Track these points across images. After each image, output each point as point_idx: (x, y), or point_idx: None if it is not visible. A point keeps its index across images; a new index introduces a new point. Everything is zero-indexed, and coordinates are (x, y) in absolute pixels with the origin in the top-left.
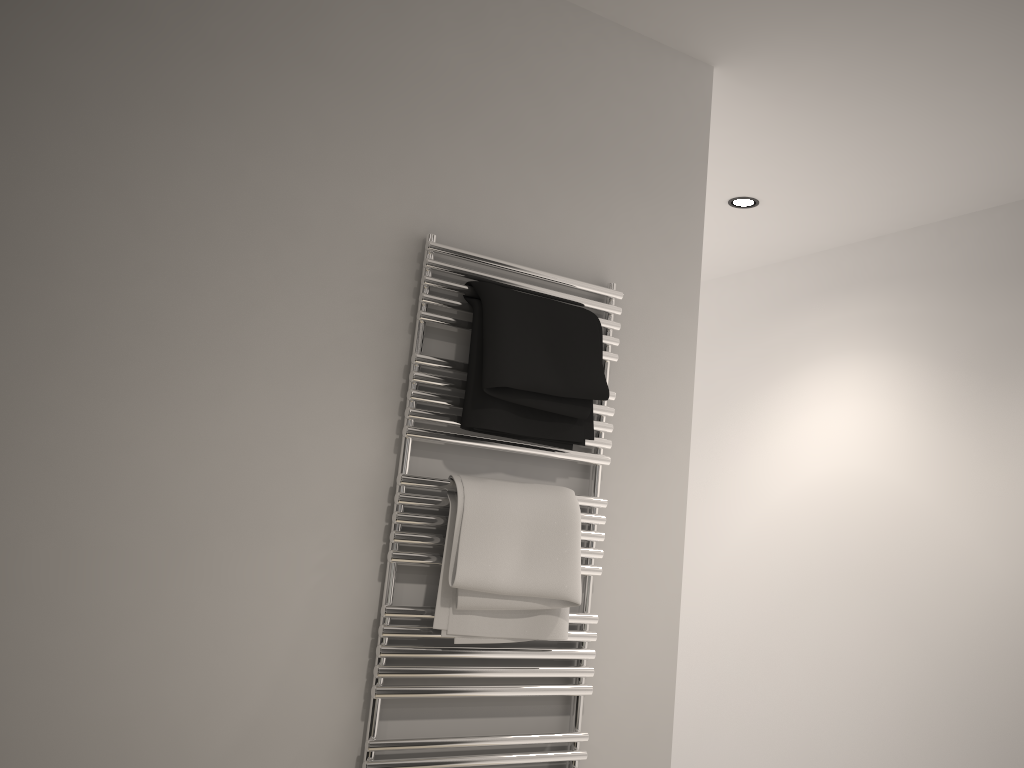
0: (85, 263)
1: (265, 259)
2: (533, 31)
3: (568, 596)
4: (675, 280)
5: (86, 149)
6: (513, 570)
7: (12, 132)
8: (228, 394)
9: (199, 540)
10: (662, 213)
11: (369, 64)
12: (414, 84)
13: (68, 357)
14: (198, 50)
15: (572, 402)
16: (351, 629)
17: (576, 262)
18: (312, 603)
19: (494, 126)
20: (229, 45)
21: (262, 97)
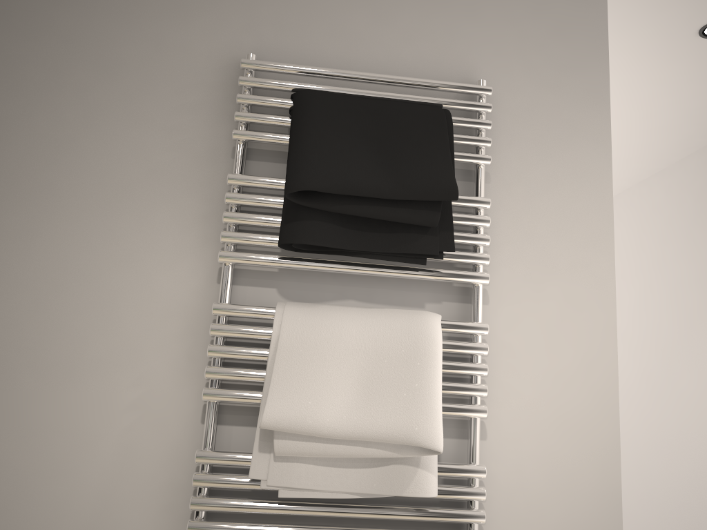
0: None
1: (74, 100)
2: None
3: (420, 441)
4: (573, 71)
5: None
6: (343, 408)
7: None
8: (34, 232)
9: (1, 379)
10: (547, 1)
11: None
12: None
13: None
14: None
15: (412, 206)
16: (169, 477)
17: (435, 66)
18: (123, 447)
19: None
20: None
21: None
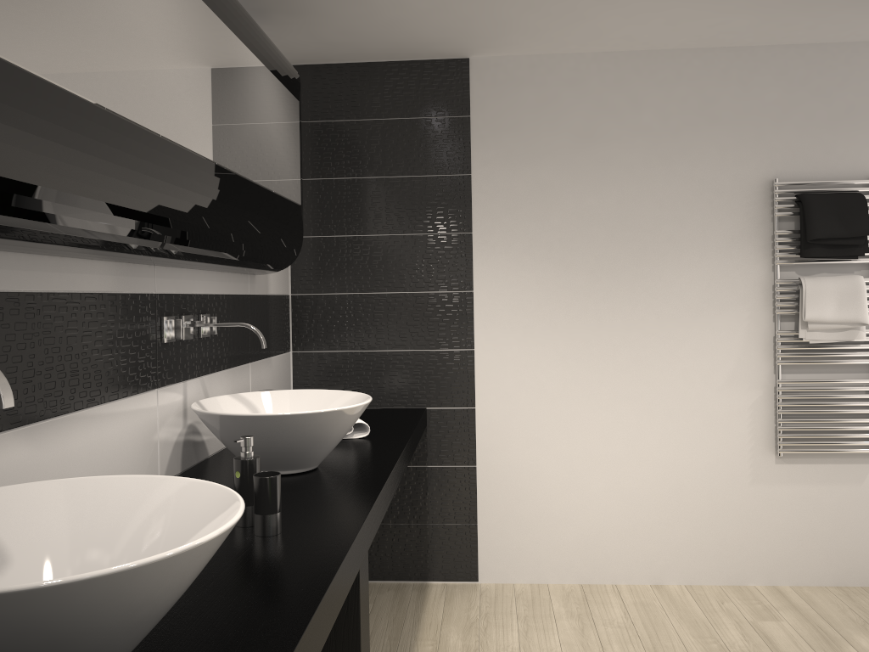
0: (646, 223)
1: (707, 206)
2: (814, 66)
3: (861, 321)
4: None
5: (639, 184)
6: (832, 312)
7: (616, 185)
8: (702, 259)
9: (701, 312)
10: None
11: (736, 113)
12: (757, 114)
13: (647, 256)
14: (669, 134)
15: (853, 238)
16: (764, 340)
17: (852, 170)
18: (746, 331)
19: (799, 119)
20: (679, 128)
21: (695, 144)
